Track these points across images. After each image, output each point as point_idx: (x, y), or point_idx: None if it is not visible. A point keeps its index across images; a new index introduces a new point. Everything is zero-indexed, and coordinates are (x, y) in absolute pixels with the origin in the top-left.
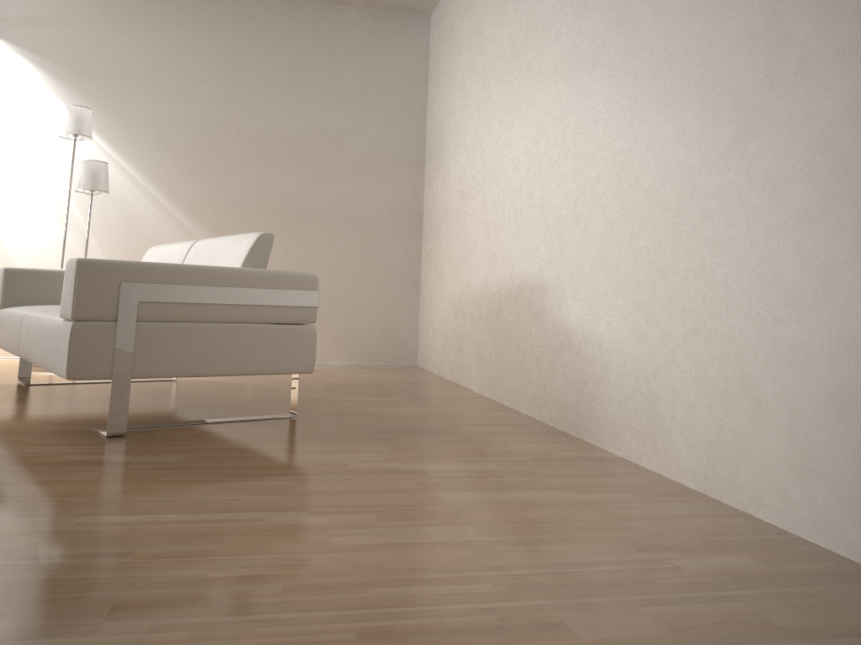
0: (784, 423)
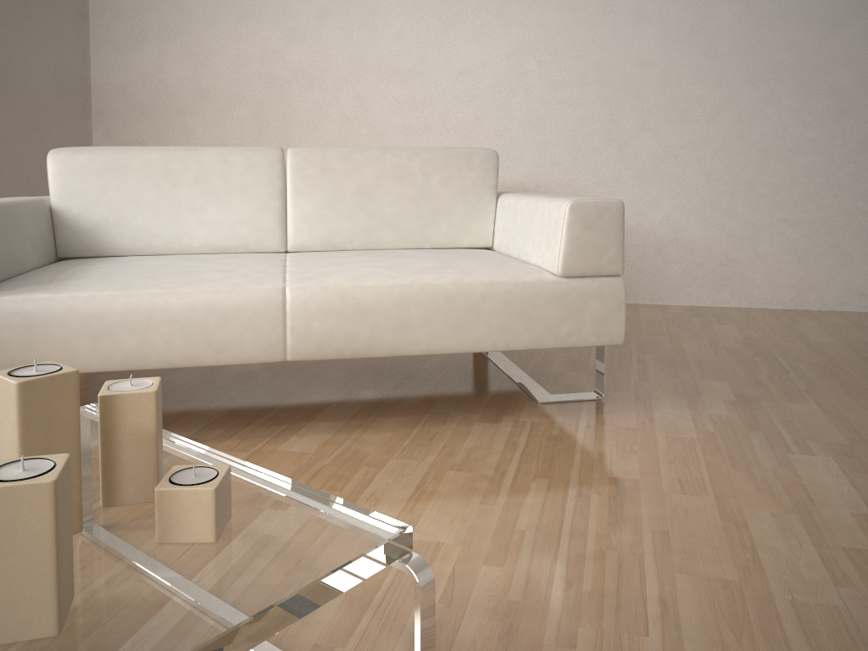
0: (866, 262)
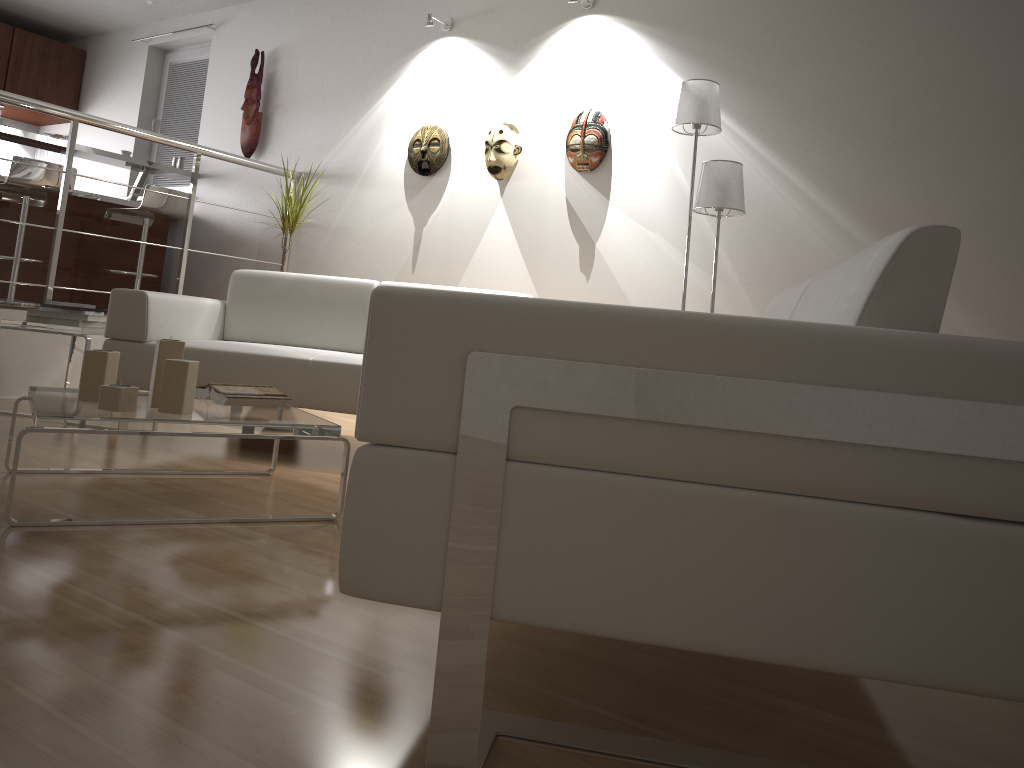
0: None
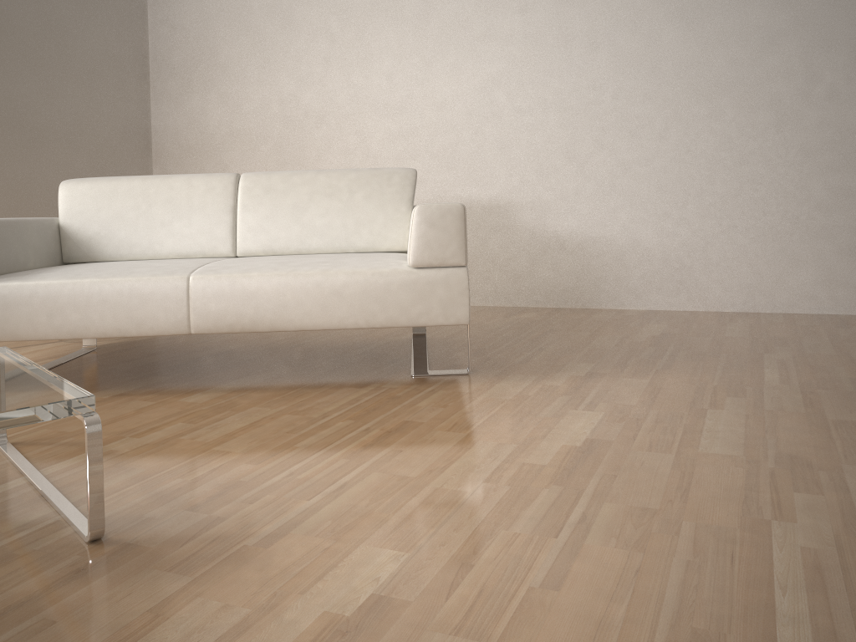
0: (814, 265)
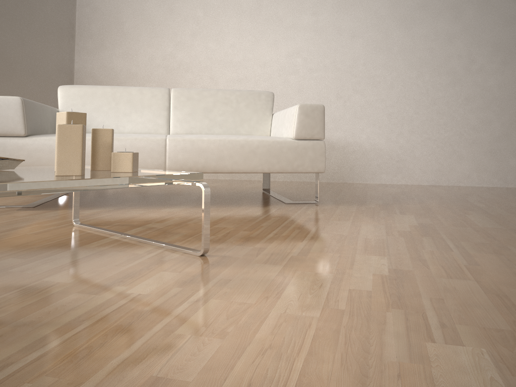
0: (470, 160)
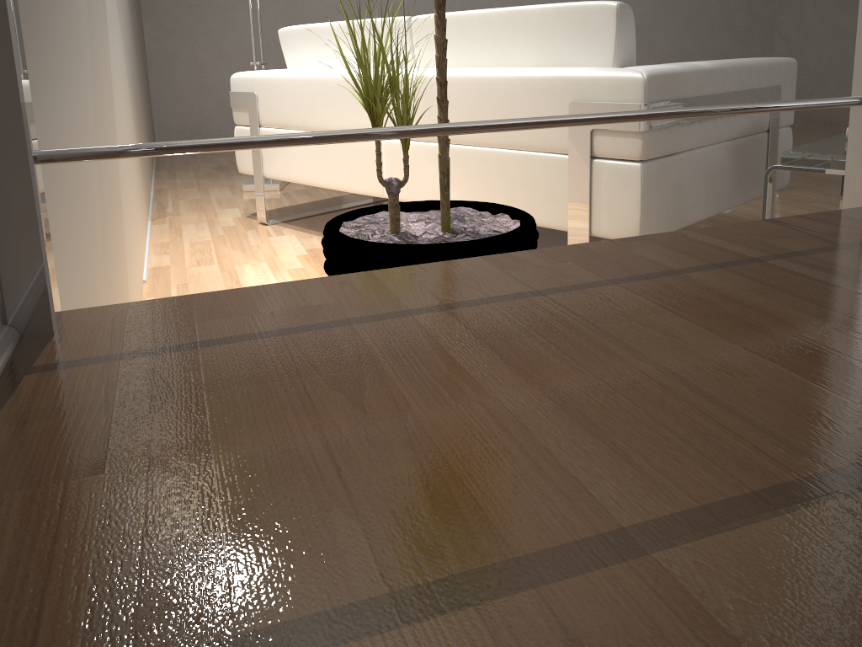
0: None
